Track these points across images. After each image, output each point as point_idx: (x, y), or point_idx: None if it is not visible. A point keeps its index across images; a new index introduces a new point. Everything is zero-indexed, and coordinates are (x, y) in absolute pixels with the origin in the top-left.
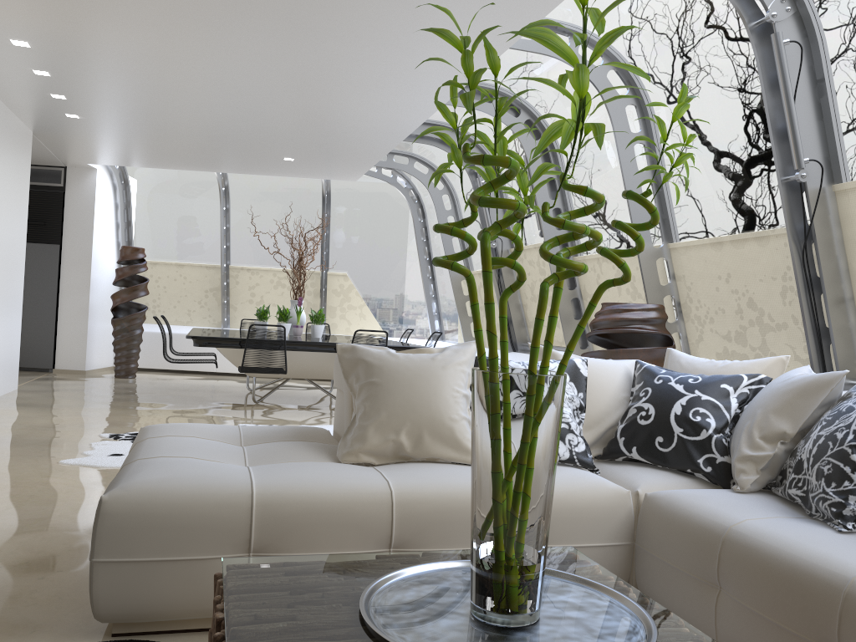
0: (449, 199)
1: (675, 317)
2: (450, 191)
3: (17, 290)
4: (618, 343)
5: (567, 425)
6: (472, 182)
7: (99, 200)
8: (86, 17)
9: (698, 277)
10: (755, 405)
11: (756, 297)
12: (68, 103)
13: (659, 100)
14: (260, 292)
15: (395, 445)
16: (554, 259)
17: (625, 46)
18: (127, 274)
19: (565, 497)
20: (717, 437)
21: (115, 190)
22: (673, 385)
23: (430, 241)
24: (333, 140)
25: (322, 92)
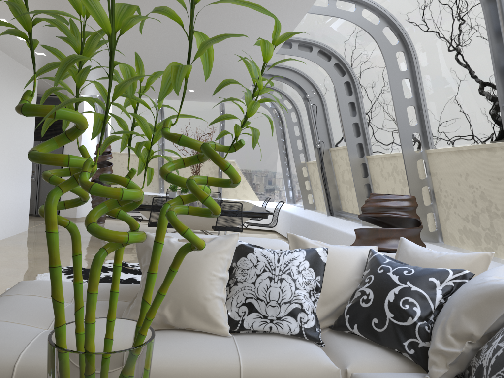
0: (296, 115)
1: (430, 201)
2: (296, 109)
3: (27, 171)
4: (383, 221)
5: (300, 305)
6: (305, 105)
7: (85, 116)
8: (29, 1)
9: (446, 174)
10: (452, 302)
11: (486, 191)
12: (48, 57)
13: (420, 47)
14: (182, 172)
15: (161, 317)
16: (90, 229)
17: (395, 9)
18: (99, 161)
19: (282, 374)
20: (421, 325)
21: (97, 109)
22: (390, 275)
23: (287, 141)
24: (213, 78)
25: (194, 47)
